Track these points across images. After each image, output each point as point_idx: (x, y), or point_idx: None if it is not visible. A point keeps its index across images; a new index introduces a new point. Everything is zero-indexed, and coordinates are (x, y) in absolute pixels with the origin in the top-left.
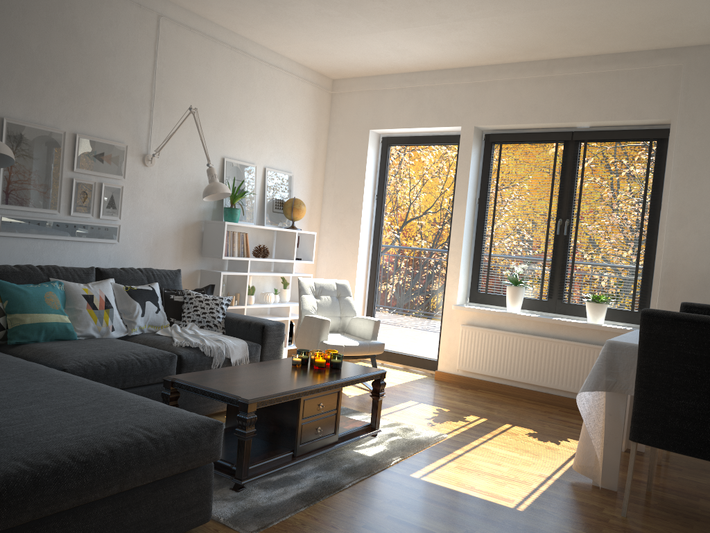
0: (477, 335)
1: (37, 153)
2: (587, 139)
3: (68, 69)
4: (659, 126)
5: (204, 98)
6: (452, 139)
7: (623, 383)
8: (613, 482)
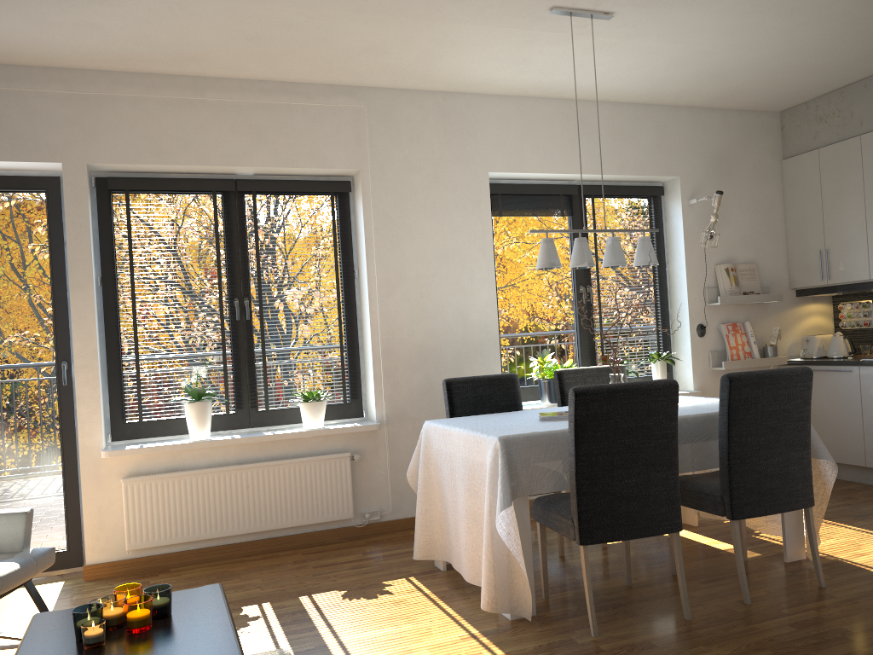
0: (154, 488)
1: None
2: (257, 190)
3: None
4: (336, 178)
5: None
6: (33, 183)
7: (524, 483)
8: (532, 605)
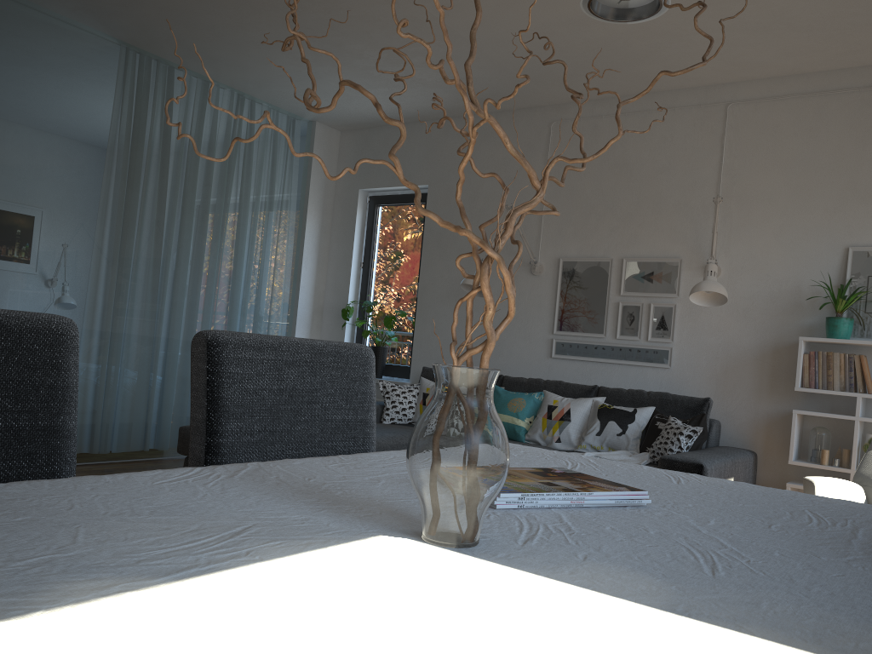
0: None
1: (586, 283)
2: None
3: (618, 200)
4: None
5: (806, 175)
6: None
7: None
8: None
